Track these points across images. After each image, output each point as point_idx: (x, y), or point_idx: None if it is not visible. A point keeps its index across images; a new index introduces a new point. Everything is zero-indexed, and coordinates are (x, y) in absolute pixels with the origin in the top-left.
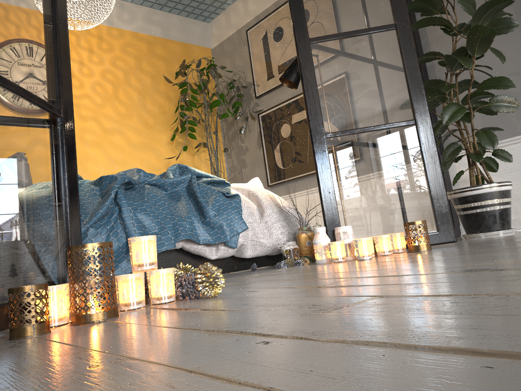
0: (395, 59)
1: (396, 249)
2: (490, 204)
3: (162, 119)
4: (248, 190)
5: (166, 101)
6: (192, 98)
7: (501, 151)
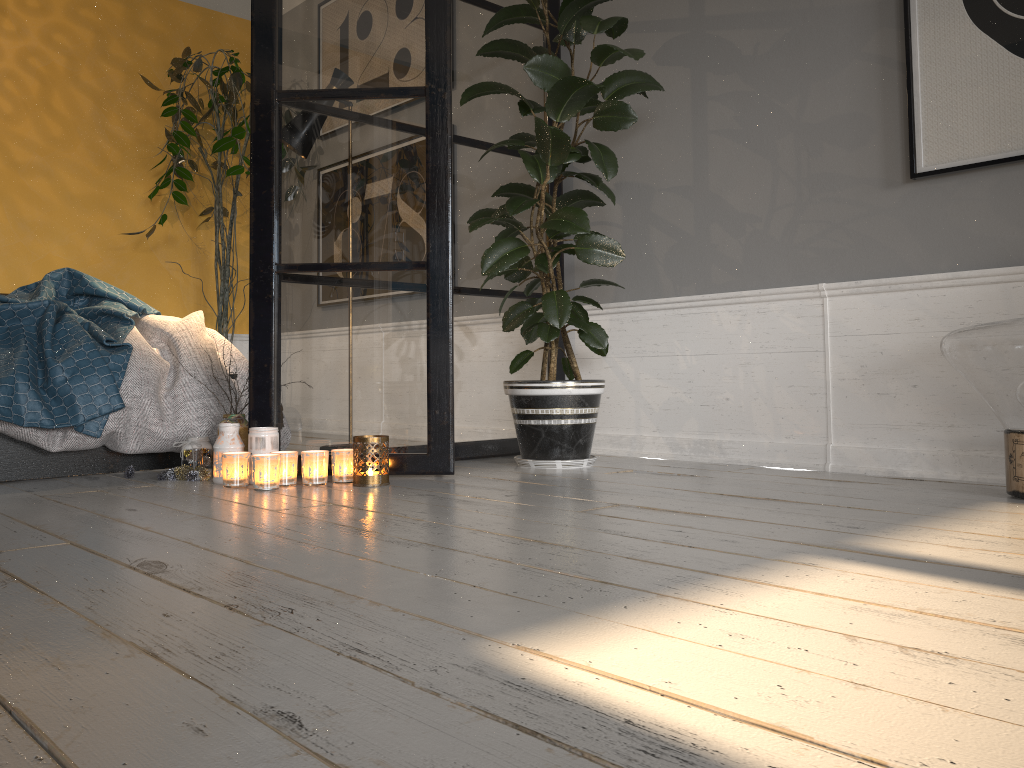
0: (414, 151)
1: (336, 476)
2: (550, 415)
3: (139, 154)
4: (168, 335)
5: (151, 121)
6: (182, 127)
7: (588, 329)
